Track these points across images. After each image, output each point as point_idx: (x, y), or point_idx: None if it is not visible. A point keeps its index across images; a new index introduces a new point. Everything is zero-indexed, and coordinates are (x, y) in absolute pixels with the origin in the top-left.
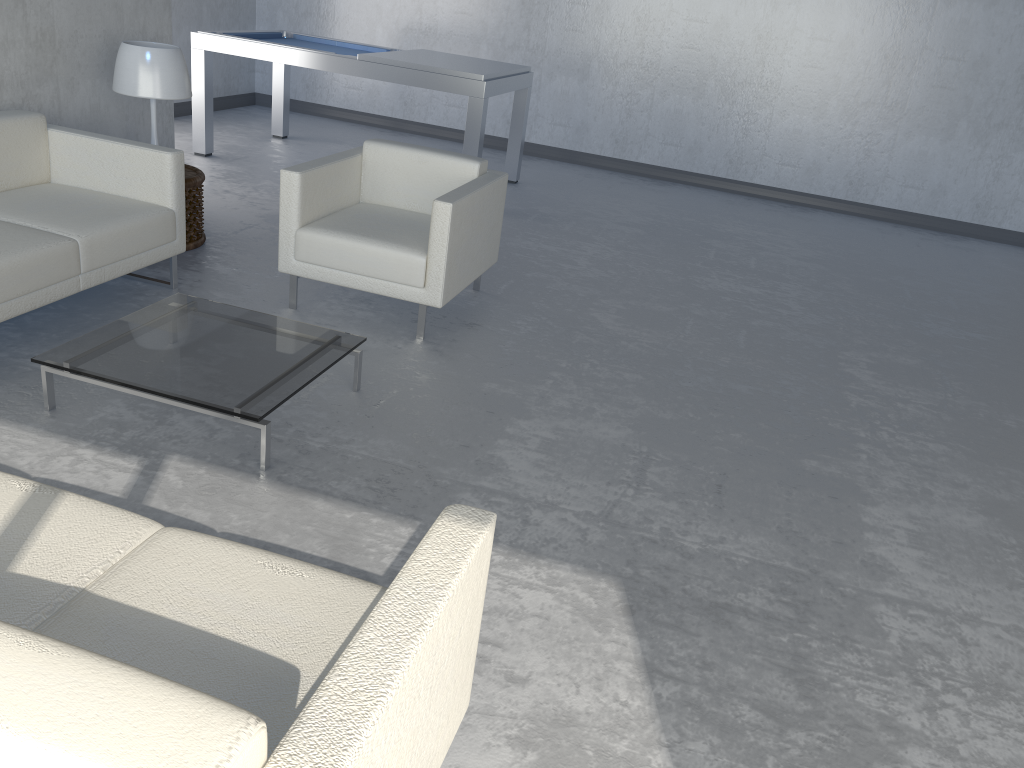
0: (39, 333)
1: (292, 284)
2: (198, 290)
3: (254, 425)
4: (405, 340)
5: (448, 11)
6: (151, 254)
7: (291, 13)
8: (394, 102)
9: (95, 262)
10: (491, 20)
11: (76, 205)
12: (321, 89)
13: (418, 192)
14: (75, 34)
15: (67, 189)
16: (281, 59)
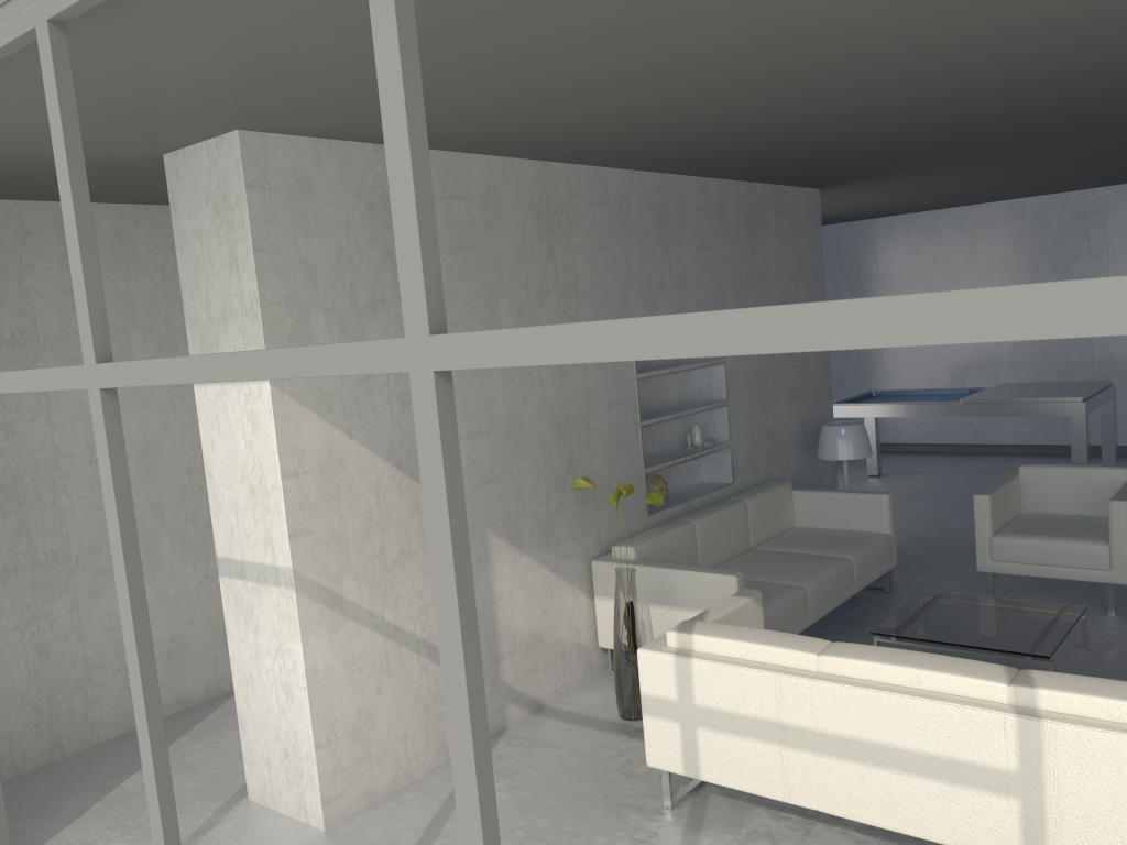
0: (828, 626)
1: (989, 580)
2: (910, 593)
3: (1043, 663)
4: (1099, 614)
5: (1006, 345)
6: (881, 567)
7: (858, 373)
8: (963, 430)
9: (860, 574)
10: (1050, 345)
11: (830, 538)
12: (891, 430)
13: (1073, 498)
14: (788, 425)
15: (812, 529)
16: (892, 414)
